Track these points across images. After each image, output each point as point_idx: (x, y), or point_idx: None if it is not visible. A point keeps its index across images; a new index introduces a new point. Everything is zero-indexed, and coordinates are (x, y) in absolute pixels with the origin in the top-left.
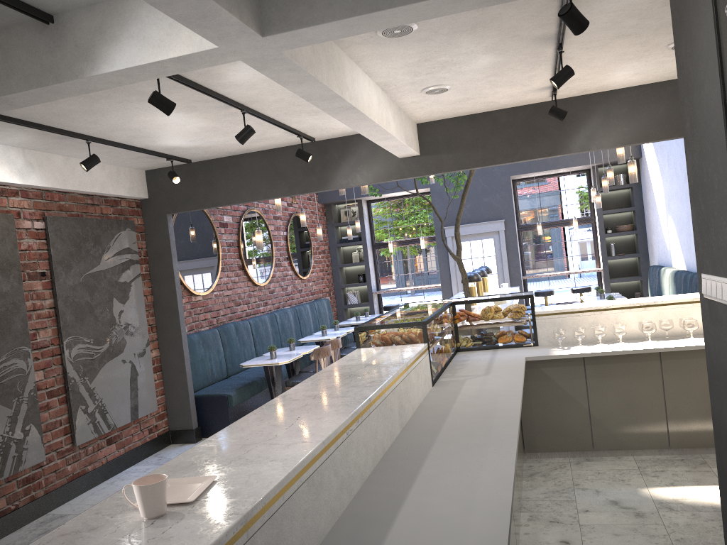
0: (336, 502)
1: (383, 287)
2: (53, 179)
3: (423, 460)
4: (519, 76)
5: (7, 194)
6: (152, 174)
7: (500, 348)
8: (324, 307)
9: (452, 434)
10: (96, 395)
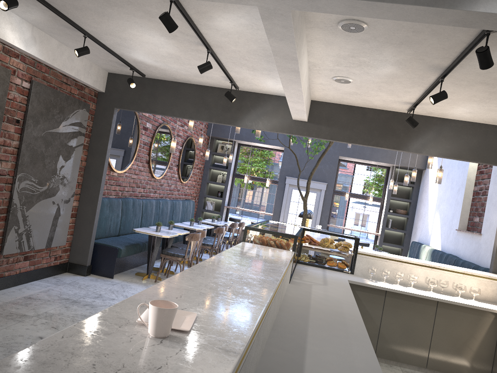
0: (258, 356)
1: (232, 204)
2: (46, 55)
3: (305, 337)
4: (400, 89)
5: (11, 54)
6: (113, 76)
7: (327, 269)
8: (190, 206)
9: (319, 323)
10: (28, 222)
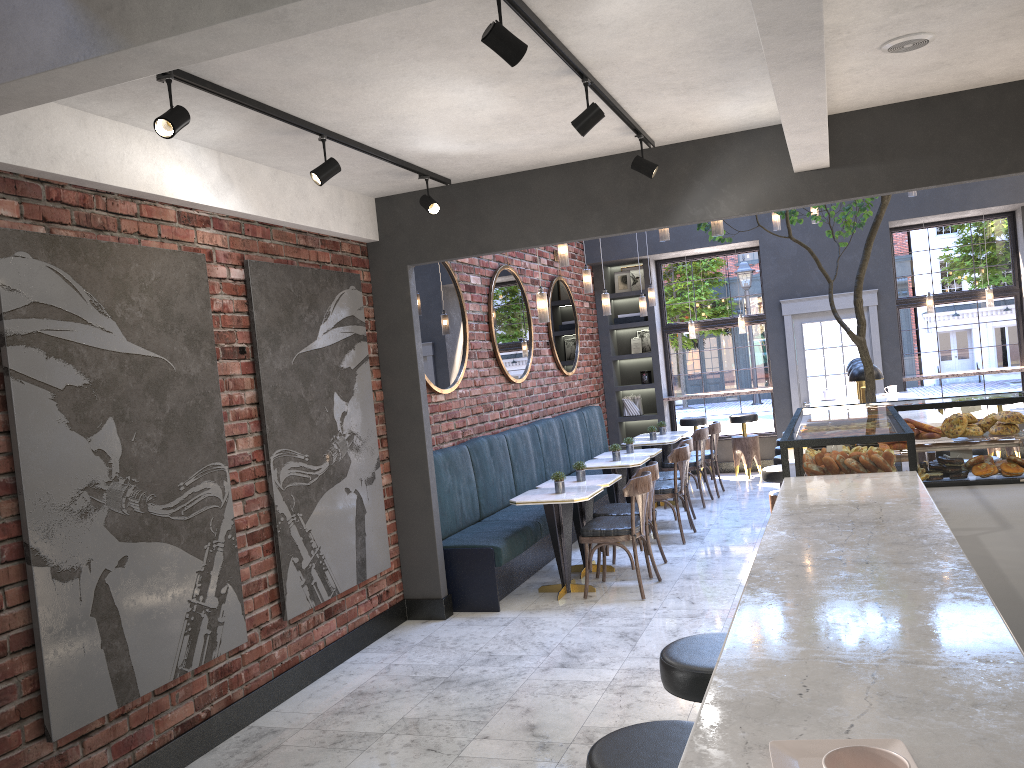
0: None
1: (678, 390)
2: (258, 203)
3: None
4: None
5: (195, 222)
6: (386, 203)
7: (978, 485)
8: (595, 419)
9: None
10: (313, 542)
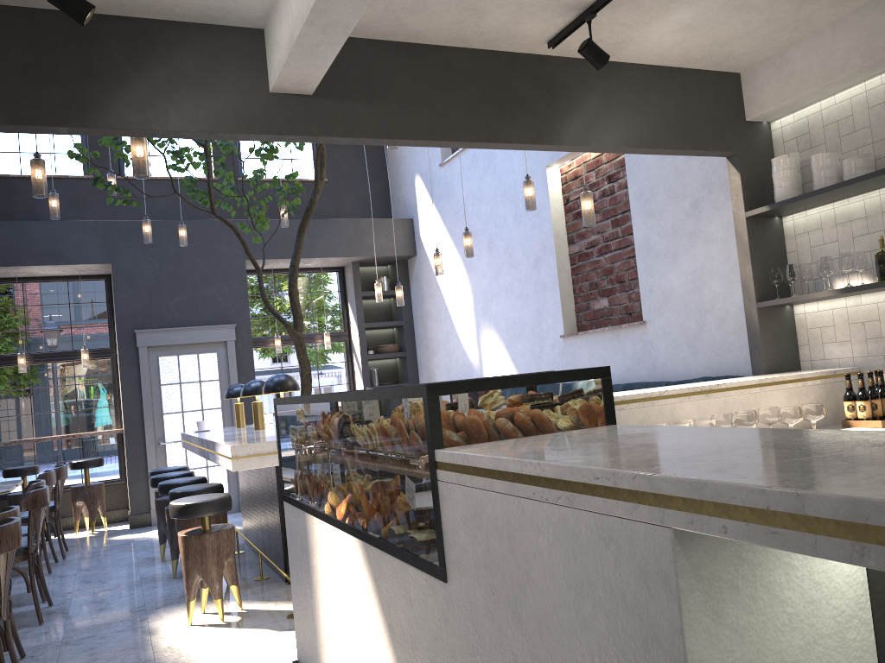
0: None
1: None
2: None
3: None
4: None
5: None
6: None
7: None
8: None
9: None
10: None
